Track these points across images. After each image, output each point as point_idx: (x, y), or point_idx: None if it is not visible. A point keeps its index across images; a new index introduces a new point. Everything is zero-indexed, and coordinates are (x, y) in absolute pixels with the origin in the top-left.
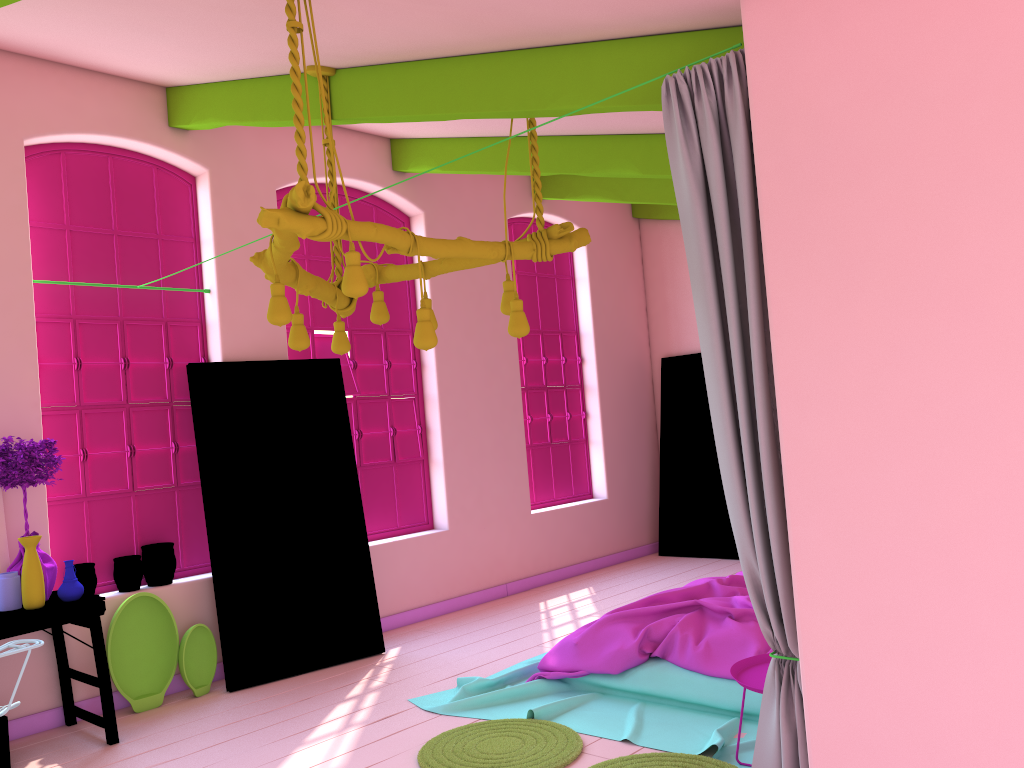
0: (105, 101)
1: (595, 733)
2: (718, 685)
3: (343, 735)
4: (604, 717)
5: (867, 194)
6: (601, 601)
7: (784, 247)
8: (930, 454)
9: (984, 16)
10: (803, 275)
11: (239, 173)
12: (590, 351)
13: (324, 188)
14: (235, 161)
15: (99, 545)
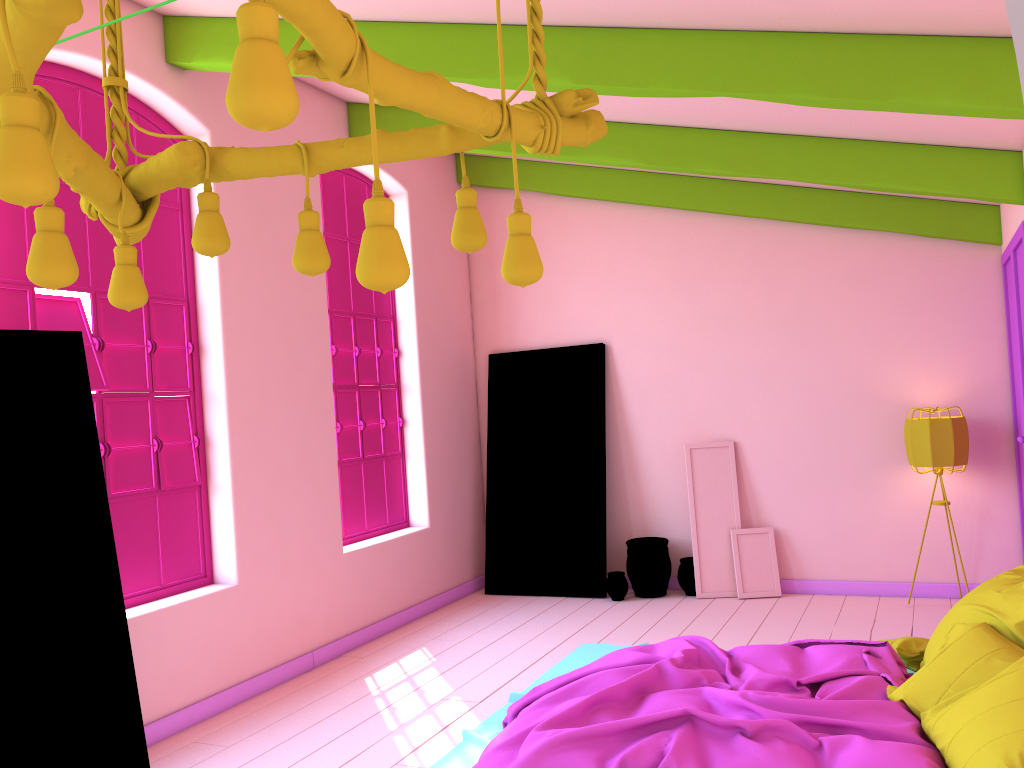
0: None
1: None
2: None
3: None
4: None
5: None
6: (450, 672)
7: None
8: None
9: None
10: None
11: None
12: (411, 342)
13: (56, 71)
14: None
15: None
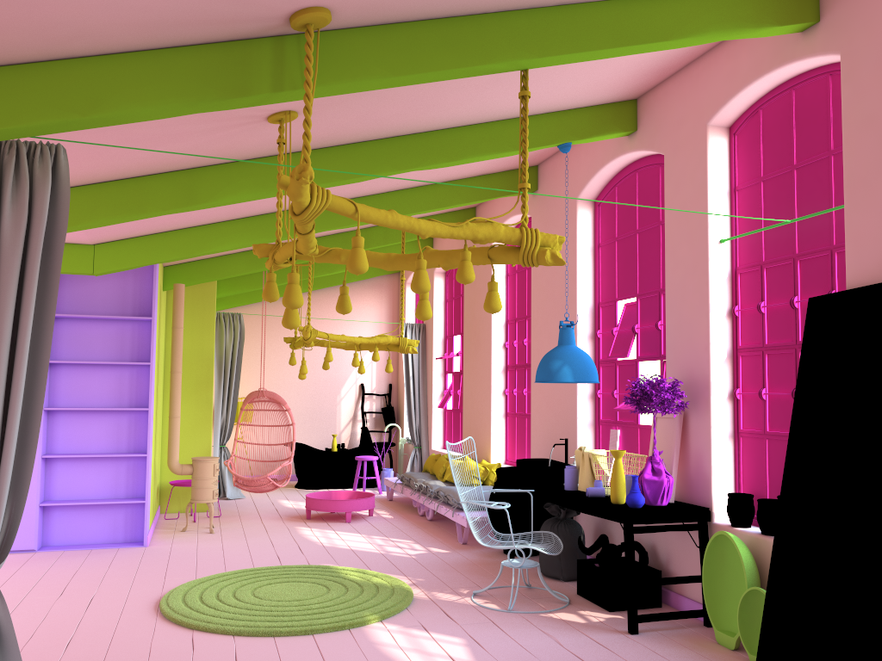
0: (753, 48)
1: None
2: None
3: None
4: None
5: None
6: None
7: None
8: None
9: None
10: None
11: (873, 34)
12: None
13: None
14: (869, 21)
15: (773, 483)
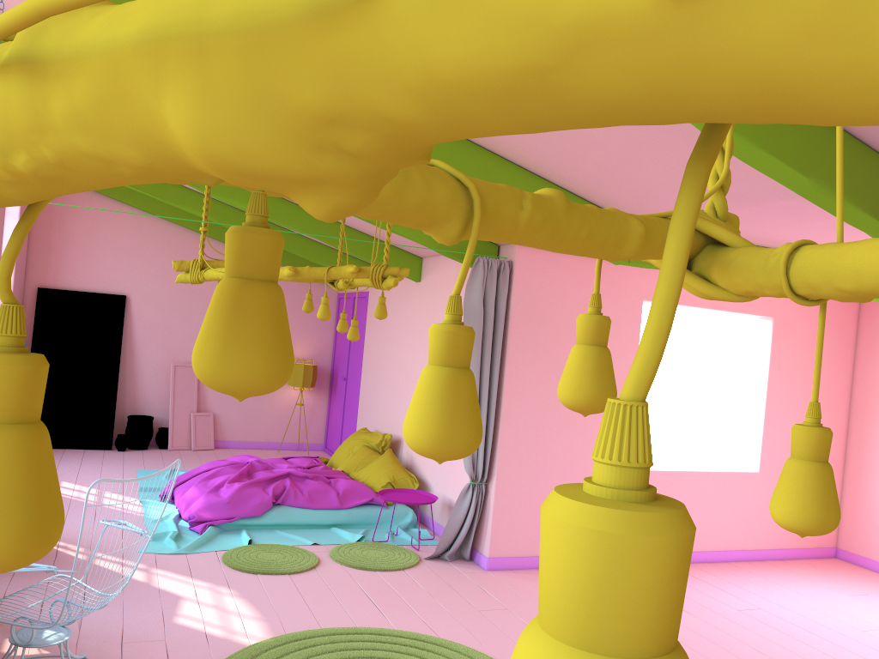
0: None
1: (291, 544)
2: (321, 513)
3: (160, 574)
4: (276, 538)
5: (543, 329)
6: (79, 483)
7: (516, 338)
8: (546, 414)
9: (580, 290)
10: (520, 350)
11: None
12: None
13: None
14: None
15: None
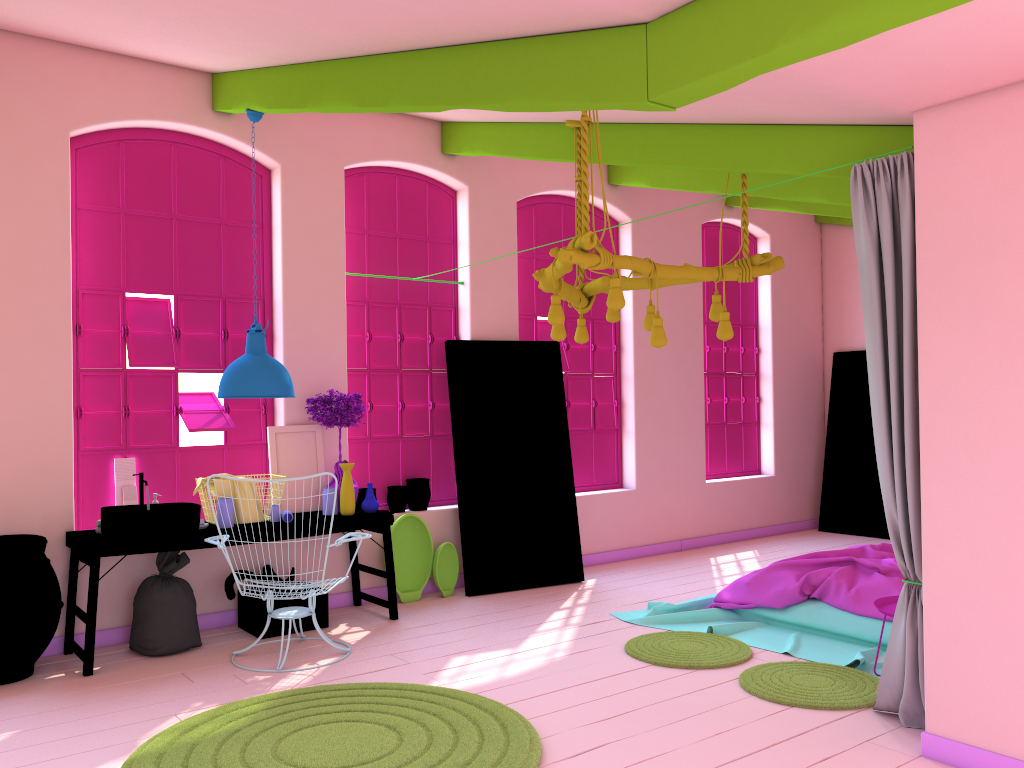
0: (399, 134)
1: (761, 647)
2: (864, 622)
3: (564, 630)
4: (768, 638)
5: (994, 264)
6: (765, 561)
7: (932, 295)
8: (1023, 445)
9: None
10: (944, 316)
11: (490, 189)
12: (767, 343)
13: (551, 198)
14: (487, 179)
15: (377, 475)
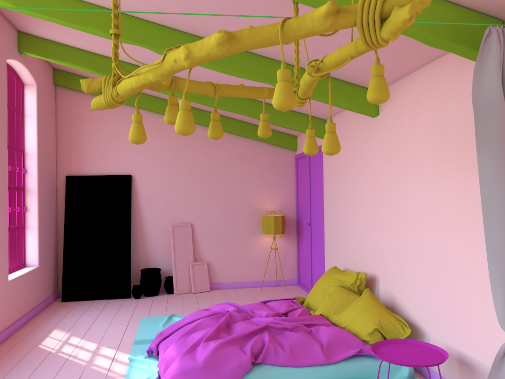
0: None
1: None
2: (306, 371)
3: None
4: None
5: None
6: (86, 337)
7: None
8: None
9: None
10: None
11: None
12: (33, 166)
13: None
14: None
15: None
